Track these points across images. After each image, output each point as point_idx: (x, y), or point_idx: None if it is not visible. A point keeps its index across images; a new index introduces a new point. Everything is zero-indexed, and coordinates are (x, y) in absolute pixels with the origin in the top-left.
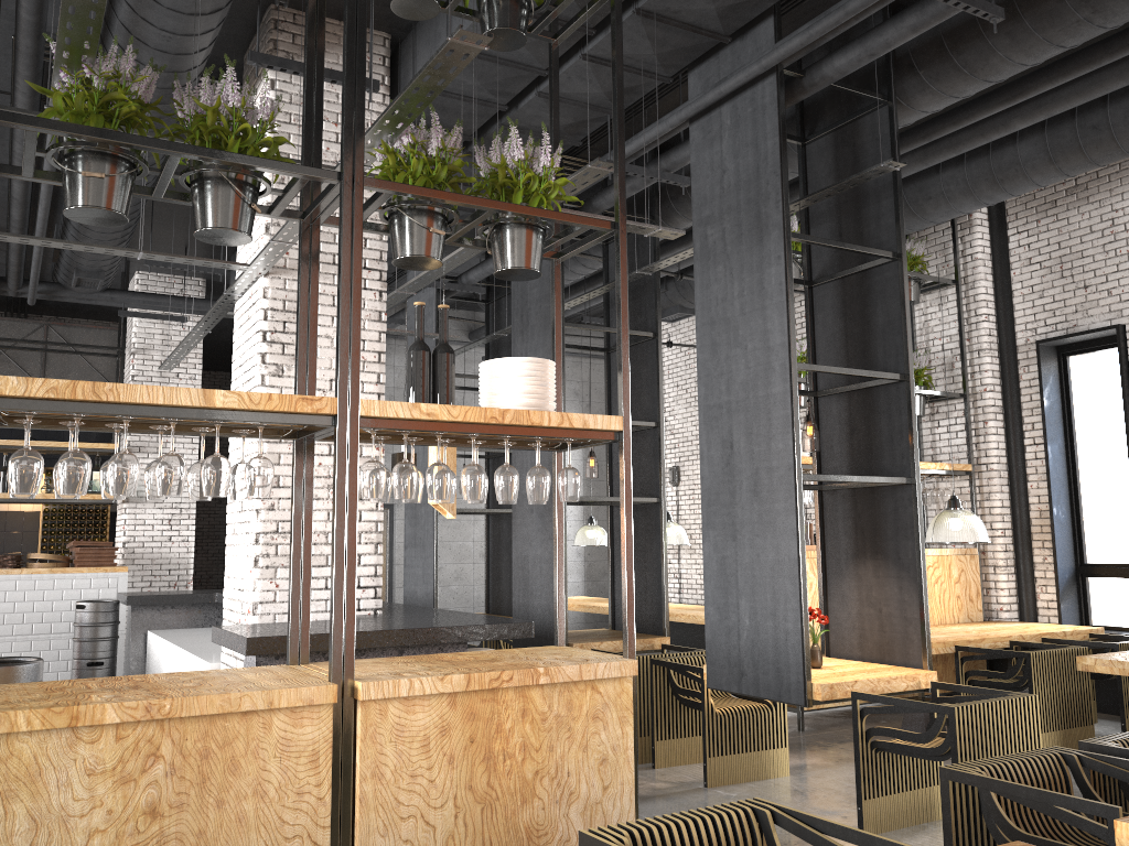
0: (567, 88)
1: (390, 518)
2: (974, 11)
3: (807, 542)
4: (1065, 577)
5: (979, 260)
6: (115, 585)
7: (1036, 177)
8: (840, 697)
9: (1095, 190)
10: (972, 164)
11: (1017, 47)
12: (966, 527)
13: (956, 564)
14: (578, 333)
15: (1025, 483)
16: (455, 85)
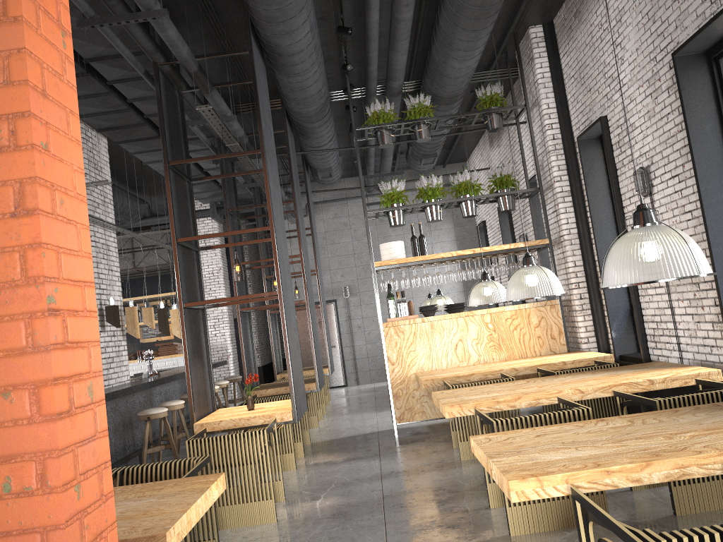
0: (134, 94)
1: (335, 307)
2: (146, 19)
3: (406, 314)
4: (617, 315)
5: (539, 84)
6: (176, 363)
7: (461, 38)
8: (209, 431)
9: (582, 11)
10: (436, 38)
11: (259, 3)
12: (482, 294)
13: (535, 314)
14: (443, 171)
15: (591, 245)
16: (88, 111)
